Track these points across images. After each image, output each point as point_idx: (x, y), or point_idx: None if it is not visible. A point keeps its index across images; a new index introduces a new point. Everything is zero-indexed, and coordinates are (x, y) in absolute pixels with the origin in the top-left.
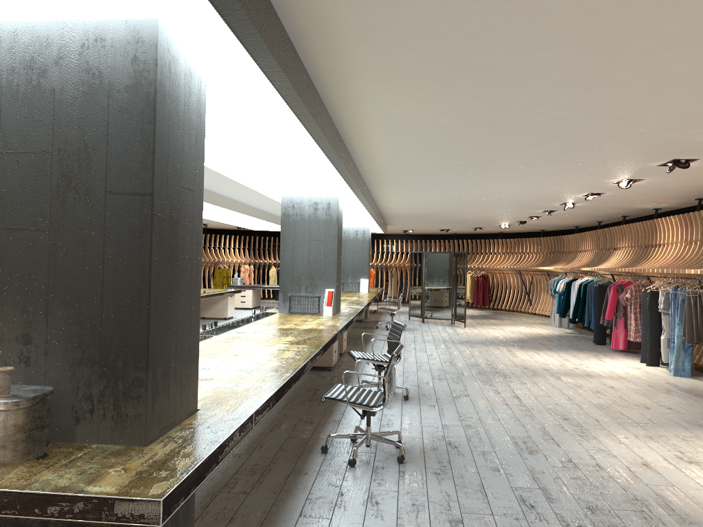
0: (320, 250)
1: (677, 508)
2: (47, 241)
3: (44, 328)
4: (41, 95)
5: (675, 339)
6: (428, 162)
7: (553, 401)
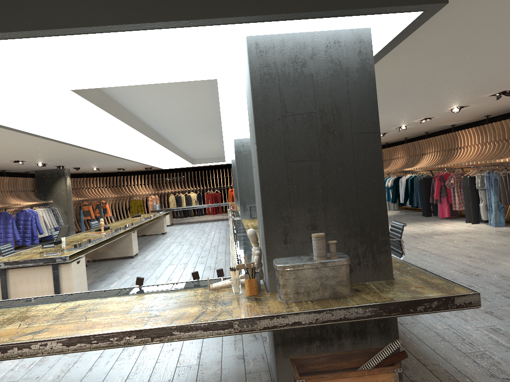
0: None
1: None
2: (319, 166)
3: (323, 218)
4: (304, 78)
5: (492, 204)
6: None
7: (448, 249)
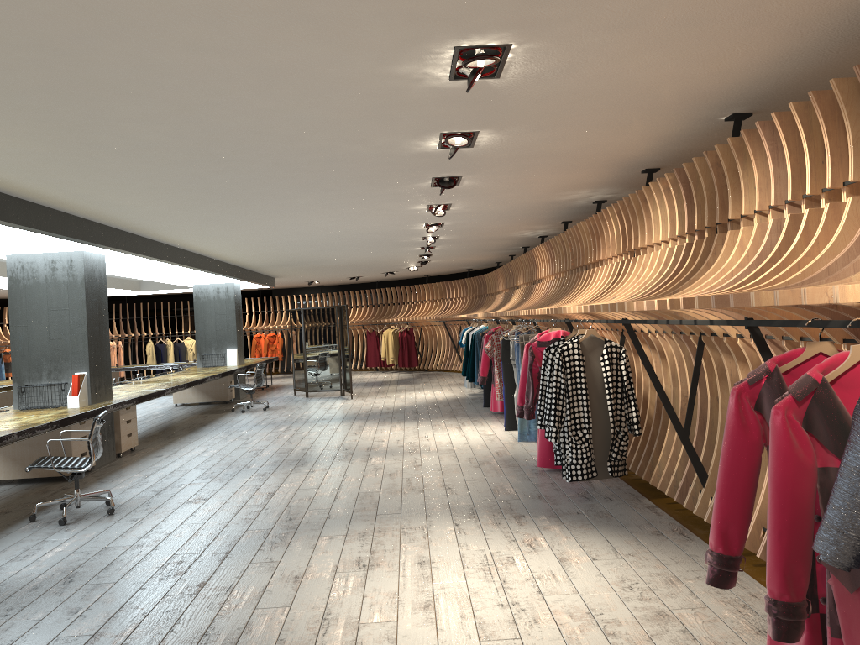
0: (64, 322)
1: (244, 641)
2: None
3: None
4: None
5: None
6: (142, 200)
7: (311, 495)
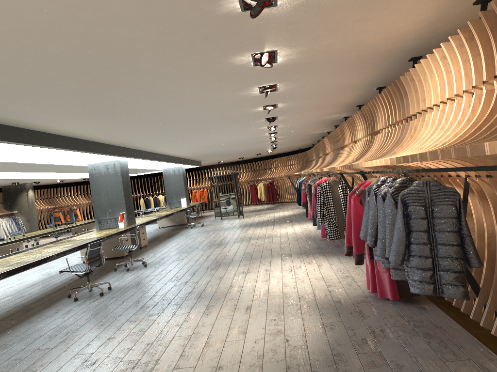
0: (114, 191)
1: (204, 293)
2: None
3: None
4: None
5: None
6: (145, 138)
7: (225, 254)
